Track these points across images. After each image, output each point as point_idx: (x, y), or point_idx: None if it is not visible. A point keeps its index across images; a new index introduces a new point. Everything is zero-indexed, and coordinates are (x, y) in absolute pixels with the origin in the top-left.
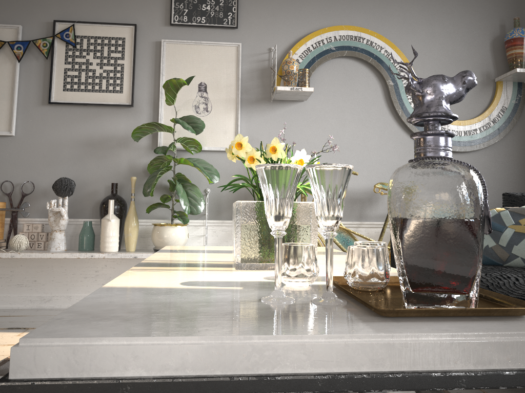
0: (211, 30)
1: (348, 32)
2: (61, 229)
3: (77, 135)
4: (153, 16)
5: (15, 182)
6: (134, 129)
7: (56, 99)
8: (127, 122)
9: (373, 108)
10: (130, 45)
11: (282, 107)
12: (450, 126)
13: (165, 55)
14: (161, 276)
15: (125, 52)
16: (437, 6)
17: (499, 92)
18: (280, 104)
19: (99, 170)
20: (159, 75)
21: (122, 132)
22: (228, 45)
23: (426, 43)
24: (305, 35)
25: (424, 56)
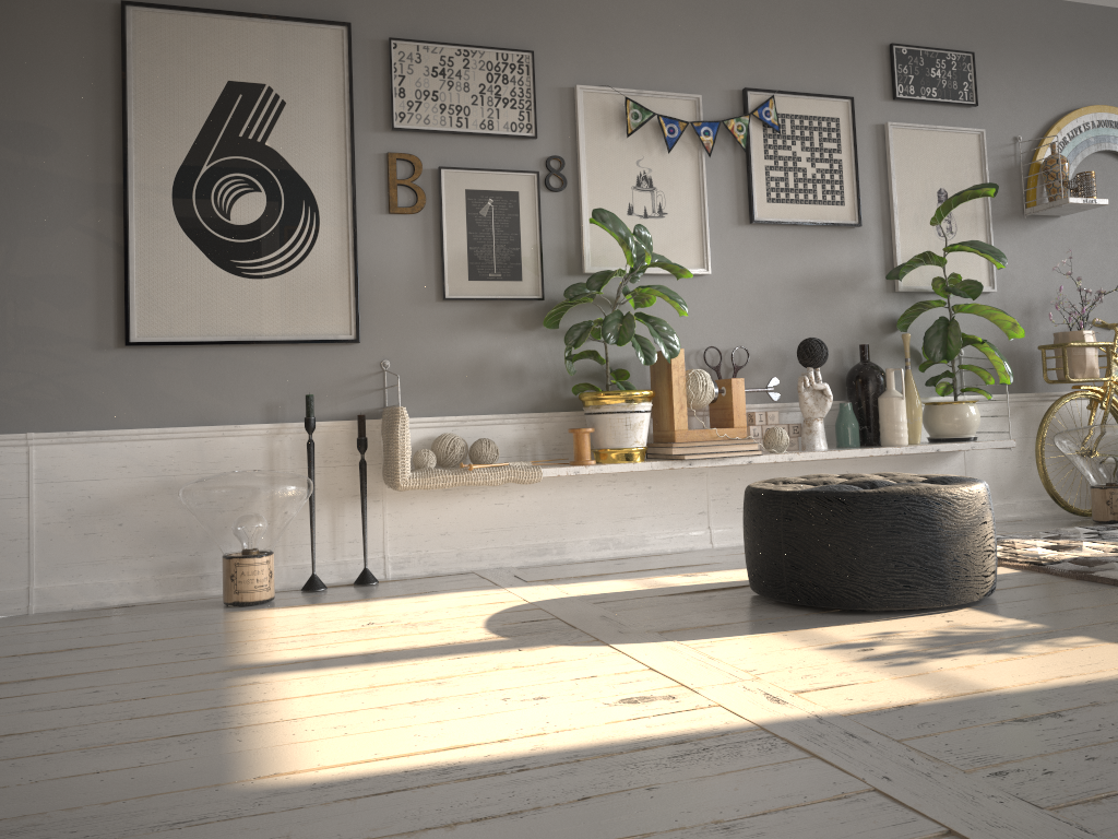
0: (942, 108)
1: (1107, 115)
2: (823, 416)
3: (790, 273)
4: (868, 84)
5: (716, 349)
6: (861, 261)
7: (760, 215)
8: (851, 251)
9: None
10: (847, 131)
11: (1036, 226)
12: None
13: (893, 146)
14: None
15: (843, 142)
16: None
17: None
18: (1033, 222)
19: (823, 325)
20: (885, 177)
21: (847, 266)
22: (968, 133)
23: None
24: (1054, 118)
25: None
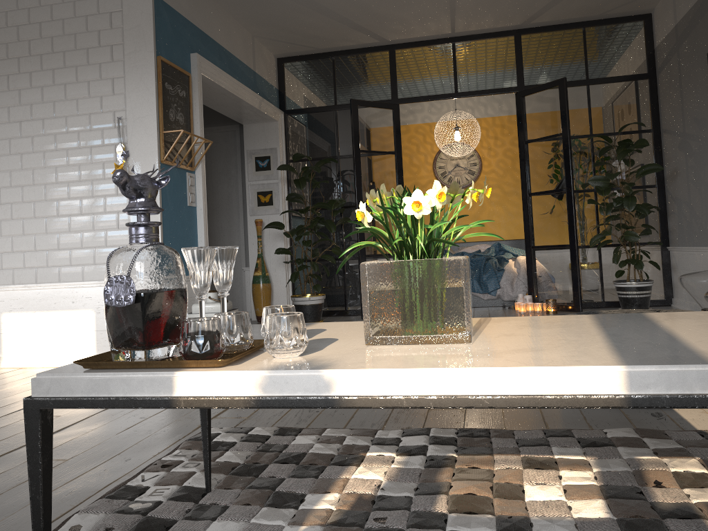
0: None
1: None
2: None
3: None
4: None
5: None
6: None
7: None
8: None
9: None
10: None
11: None
12: None
13: None
14: (361, 325)
15: None
16: None
17: None
18: None
19: None
20: None
21: None
22: None
23: None
24: None
25: None
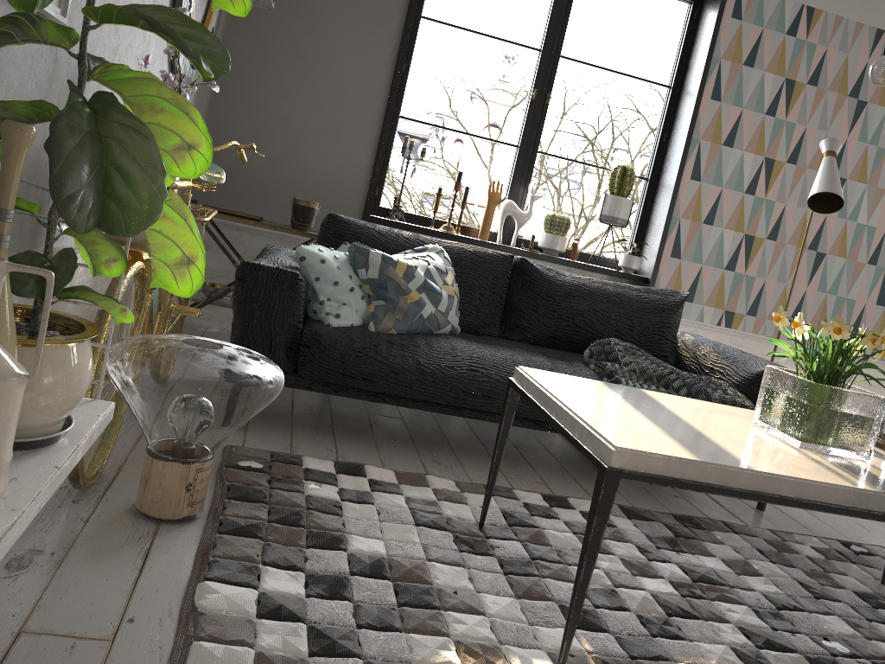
0: None
1: None
2: None
3: None
4: None
5: None
6: None
7: None
8: None
9: None
10: None
11: None
12: None
13: None
14: None
15: None
16: None
17: None
18: None
19: None
20: None
21: None
22: None
23: None
24: None
25: None
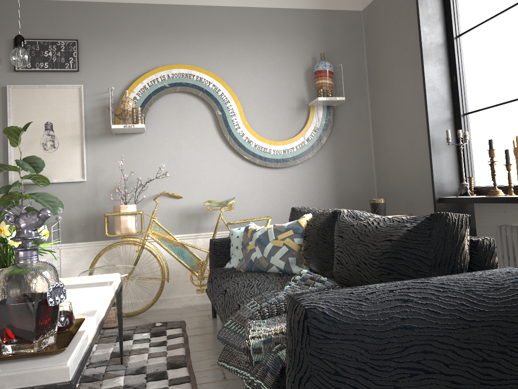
0: (55, 74)
1: (180, 70)
2: None
3: None
4: None
5: None
6: None
7: None
8: None
9: (205, 135)
10: None
11: (124, 139)
12: (272, 146)
13: (12, 99)
14: None
15: None
16: (258, 44)
17: (311, 115)
18: (122, 137)
19: None
20: (7, 117)
21: None
22: (71, 87)
23: (250, 76)
24: (142, 74)
25: (248, 87)
